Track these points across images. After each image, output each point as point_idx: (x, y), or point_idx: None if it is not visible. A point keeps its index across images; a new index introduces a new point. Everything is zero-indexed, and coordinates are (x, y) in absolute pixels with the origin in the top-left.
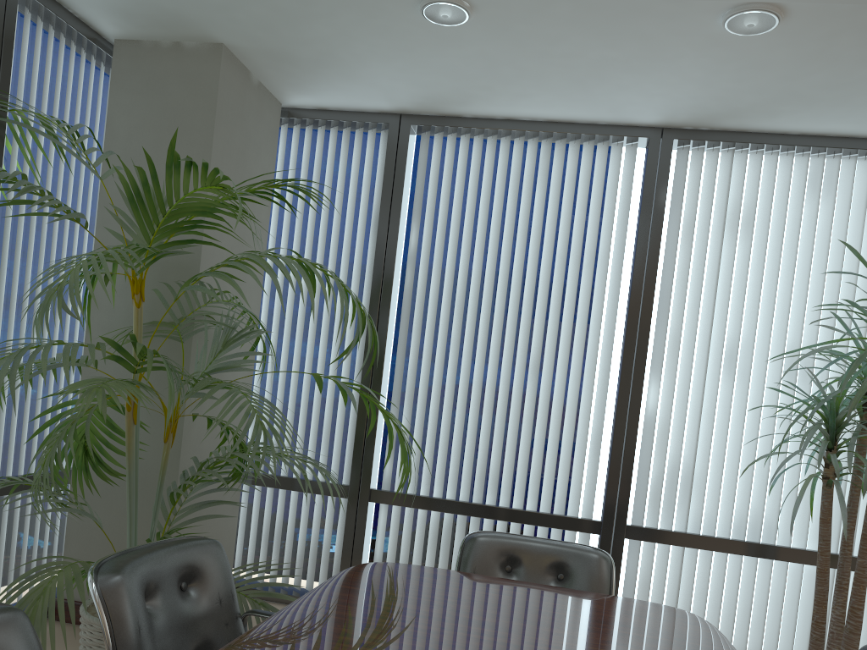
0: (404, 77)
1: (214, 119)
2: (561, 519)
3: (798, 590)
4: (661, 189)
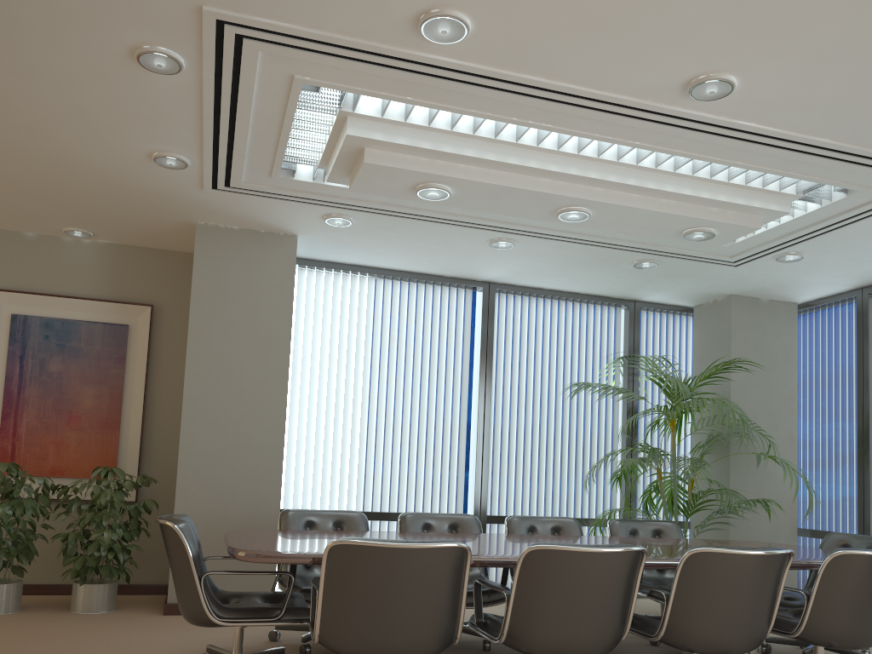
0: (827, 276)
1: (730, 332)
2: None
3: None
4: None
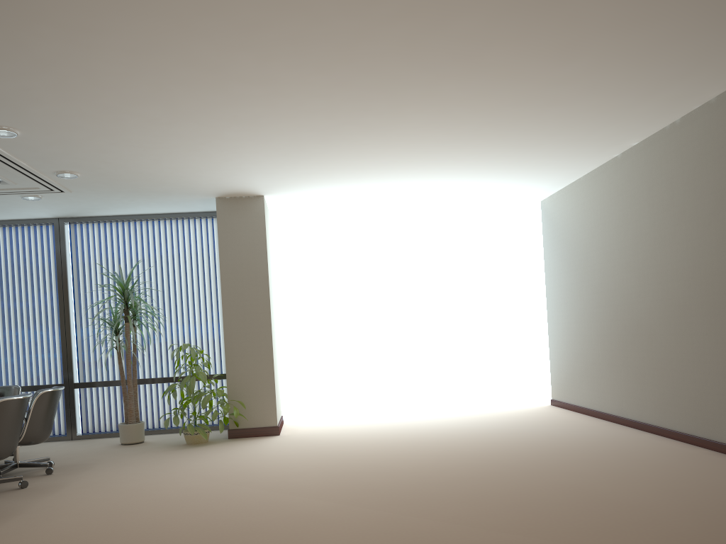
0: None
1: None
2: (47, 386)
3: (150, 395)
4: (62, 243)
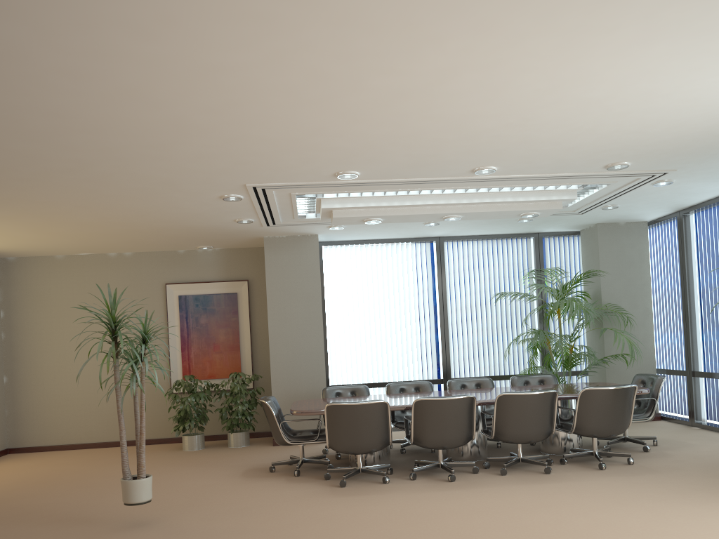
0: (648, 210)
1: (598, 248)
2: None
3: None
4: None
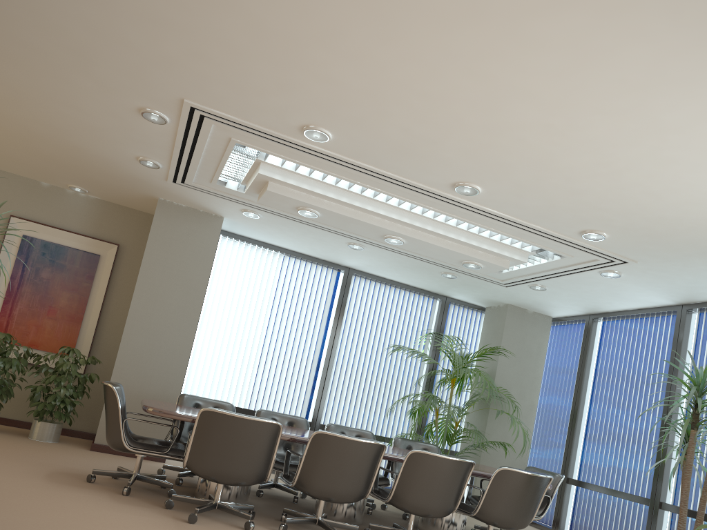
0: (565, 303)
1: (503, 328)
2: (634, 496)
3: None
4: (680, 333)
